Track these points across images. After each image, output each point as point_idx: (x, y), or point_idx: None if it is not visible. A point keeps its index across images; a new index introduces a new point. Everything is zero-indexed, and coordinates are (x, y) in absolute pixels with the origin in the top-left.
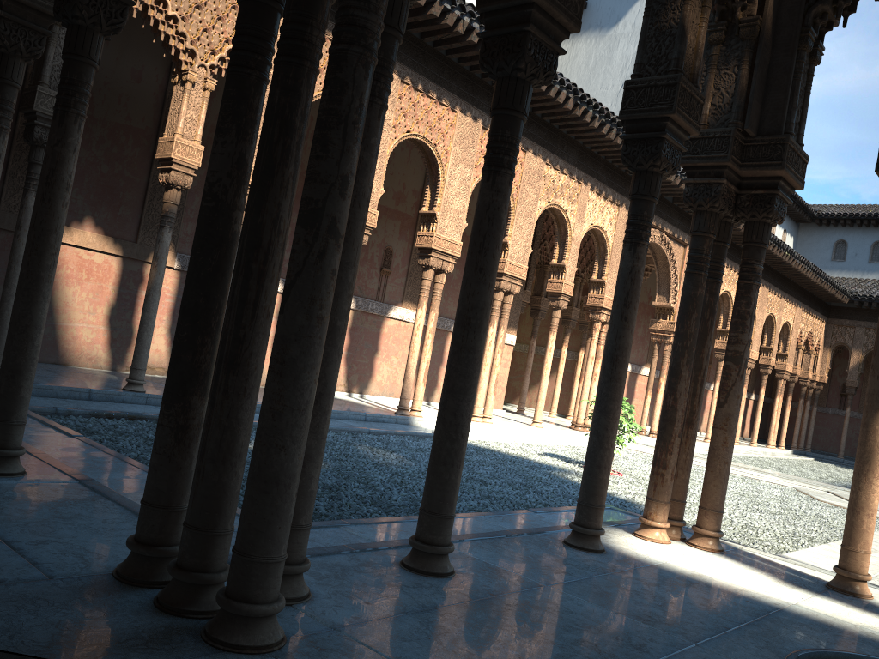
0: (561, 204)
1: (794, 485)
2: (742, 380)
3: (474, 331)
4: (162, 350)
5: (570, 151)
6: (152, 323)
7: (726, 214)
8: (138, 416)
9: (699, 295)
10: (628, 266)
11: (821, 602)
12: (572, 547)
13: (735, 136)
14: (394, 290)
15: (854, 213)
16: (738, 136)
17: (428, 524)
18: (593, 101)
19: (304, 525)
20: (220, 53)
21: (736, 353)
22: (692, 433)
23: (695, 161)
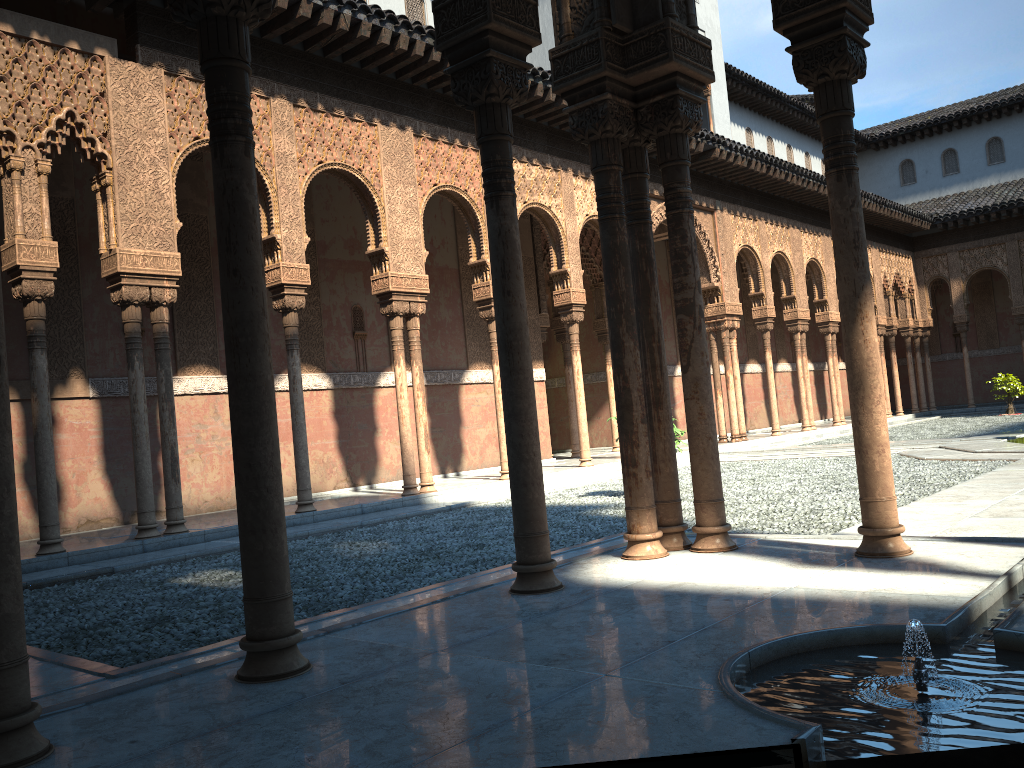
0: (542, 201)
1: (899, 450)
2: (702, 332)
3: (247, 353)
4: (103, 497)
5: (535, 137)
6: (50, 466)
7: (631, 138)
8: (47, 582)
9: (620, 244)
10: (495, 227)
11: (834, 576)
12: (518, 594)
13: (605, 38)
14: (377, 354)
15: (911, 125)
16: (610, 36)
17: (253, 615)
18: (540, 71)
19: (6, 663)
20: (47, 127)
21: (685, 301)
22: (664, 415)
23: (570, 82)
